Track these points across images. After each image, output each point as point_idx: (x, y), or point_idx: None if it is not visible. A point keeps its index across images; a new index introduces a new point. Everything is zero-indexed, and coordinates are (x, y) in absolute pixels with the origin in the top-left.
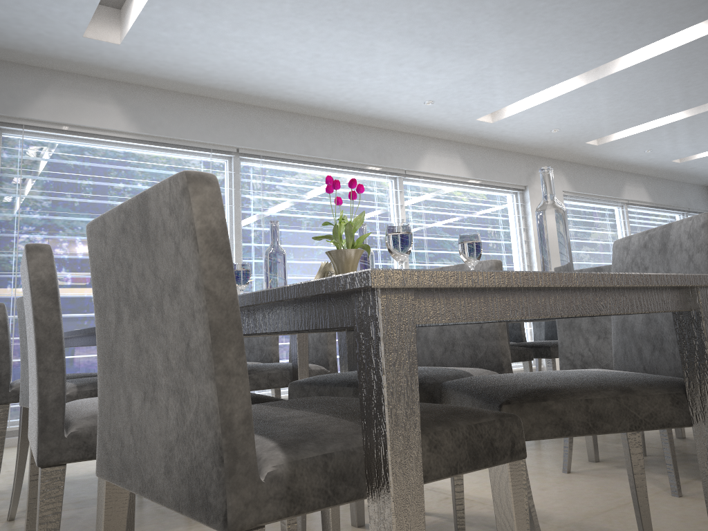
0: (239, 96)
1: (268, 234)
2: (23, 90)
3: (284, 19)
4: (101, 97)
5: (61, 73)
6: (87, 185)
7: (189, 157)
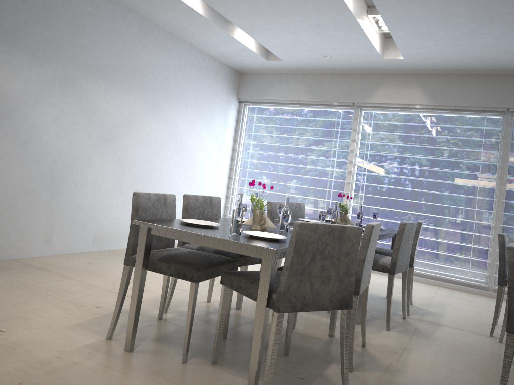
0: (507, 70)
1: None
2: (370, 87)
3: (480, 30)
4: (410, 85)
5: (389, 75)
6: (403, 137)
7: (471, 116)
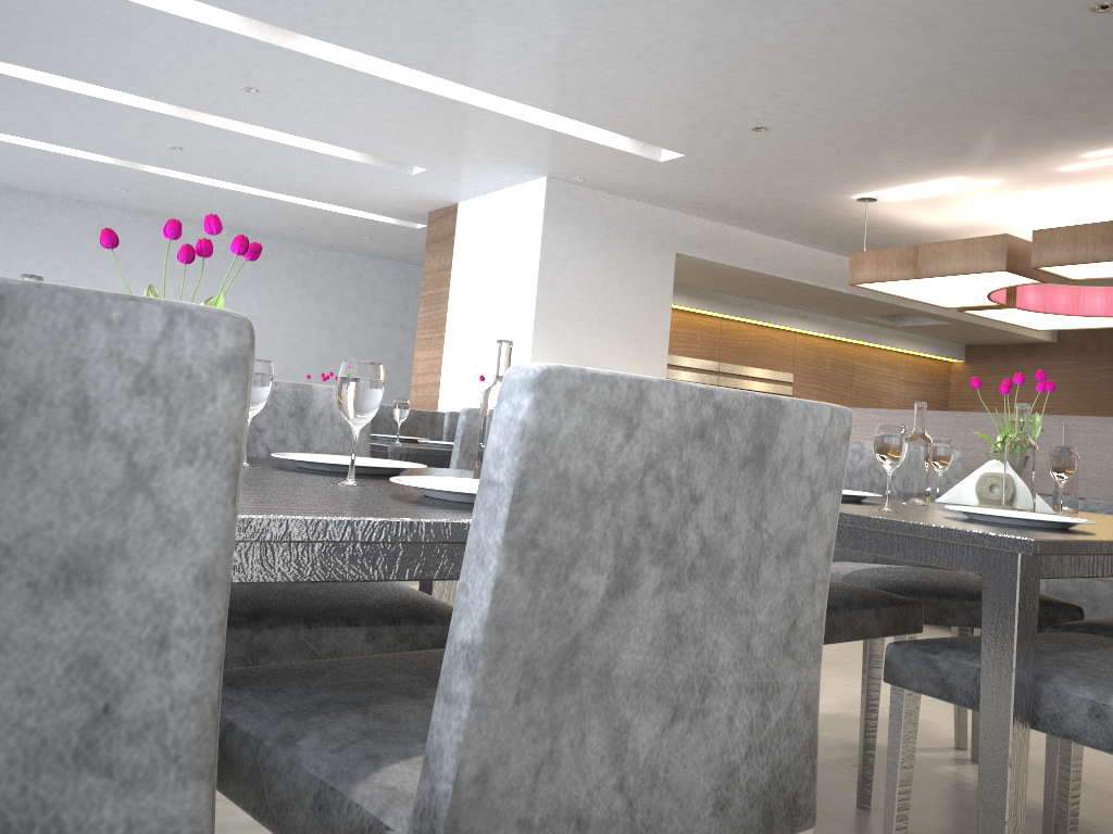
0: None
1: None
2: None
3: None
4: None
5: None
6: None
7: None
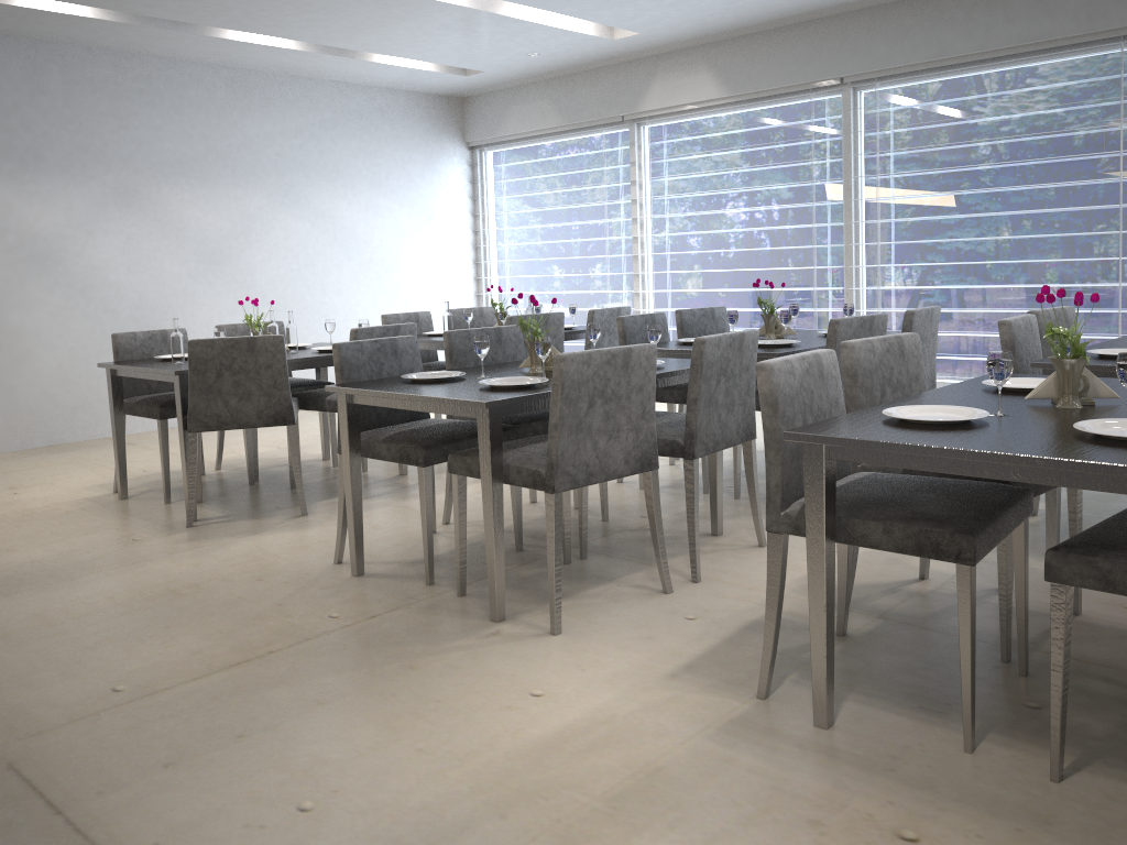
0: (820, 12)
1: (900, 184)
2: (639, 85)
3: None
4: (695, 67)
5: (663, 56)
6: (705, 160)
7: (799, 102)
